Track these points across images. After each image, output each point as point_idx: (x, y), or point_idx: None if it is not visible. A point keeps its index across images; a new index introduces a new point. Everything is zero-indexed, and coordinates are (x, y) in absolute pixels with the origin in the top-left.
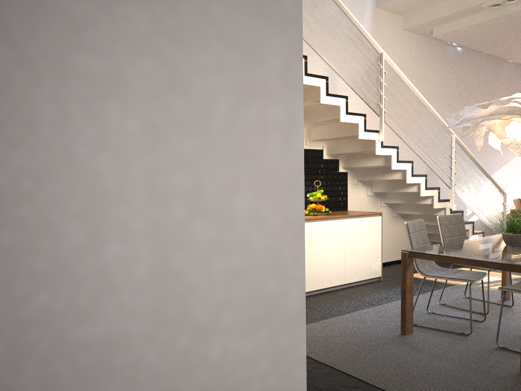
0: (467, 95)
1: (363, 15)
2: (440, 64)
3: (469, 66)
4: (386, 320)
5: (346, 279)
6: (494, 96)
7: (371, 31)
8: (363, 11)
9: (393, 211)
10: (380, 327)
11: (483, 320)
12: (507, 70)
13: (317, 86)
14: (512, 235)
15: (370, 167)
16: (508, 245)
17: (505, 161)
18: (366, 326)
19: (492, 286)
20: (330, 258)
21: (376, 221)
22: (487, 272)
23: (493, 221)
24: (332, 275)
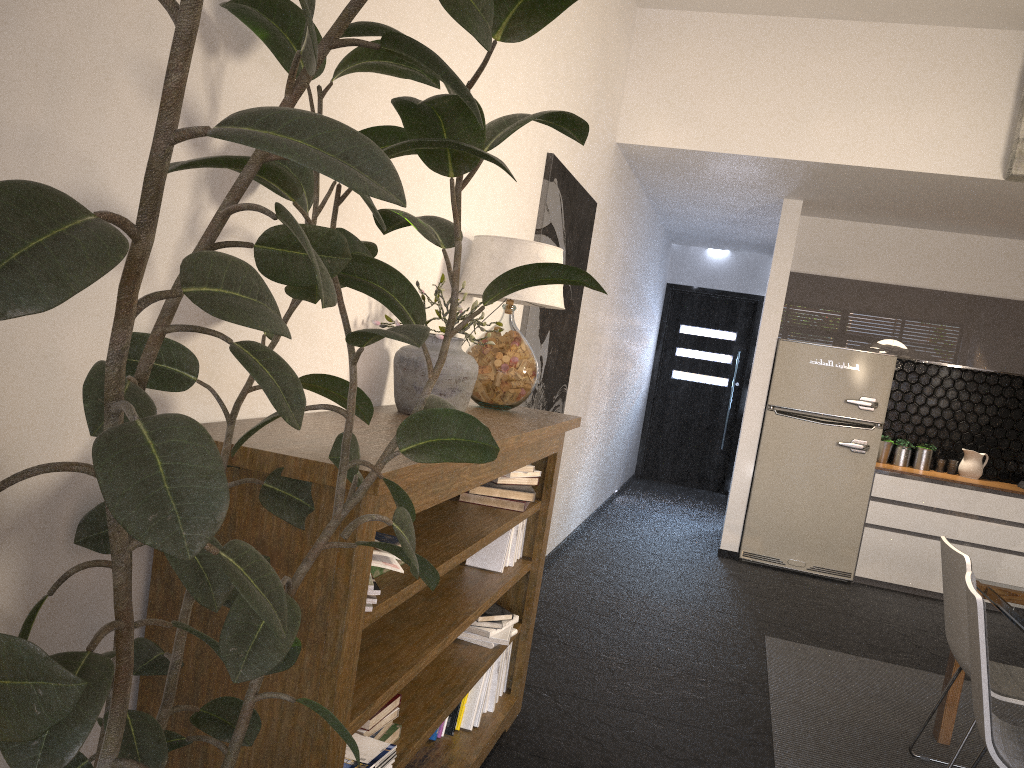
0: None
1: None
2: None
3: None
4: None
5: None
6: None
7: None
8: None
9: None
10: None
11: None
12: None
13: None
14: None
15: None
16: None
17: None
18: None
19: None
20: None
21: None
22: None
23: None
24: None
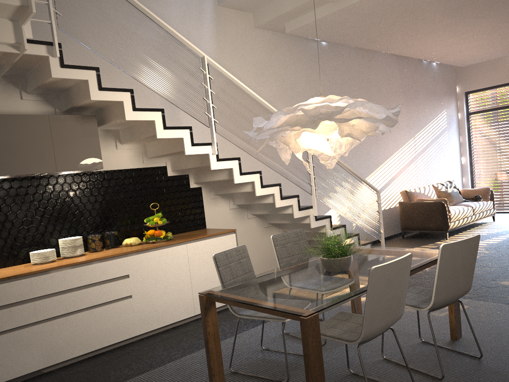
0: (339, 91)
1: (201, 15)
2: (303, 61)
3: (338, 61)
4: None
5: (196, 309)
6: (369, 89)
7: (215, 32)
8: (201, 11)
9: (264, 221)
10: (193, 381)
11: None
12: (381, 61)
13: (120, 101)
14: (327, 260)
15: (223, 180)
16: (326, 270)
17: (389, 153)
18: (178, 381)
19: None
20: (172, 290)
21: (229, 239)
22: None
23: (368, 221)
24: (177, 308)
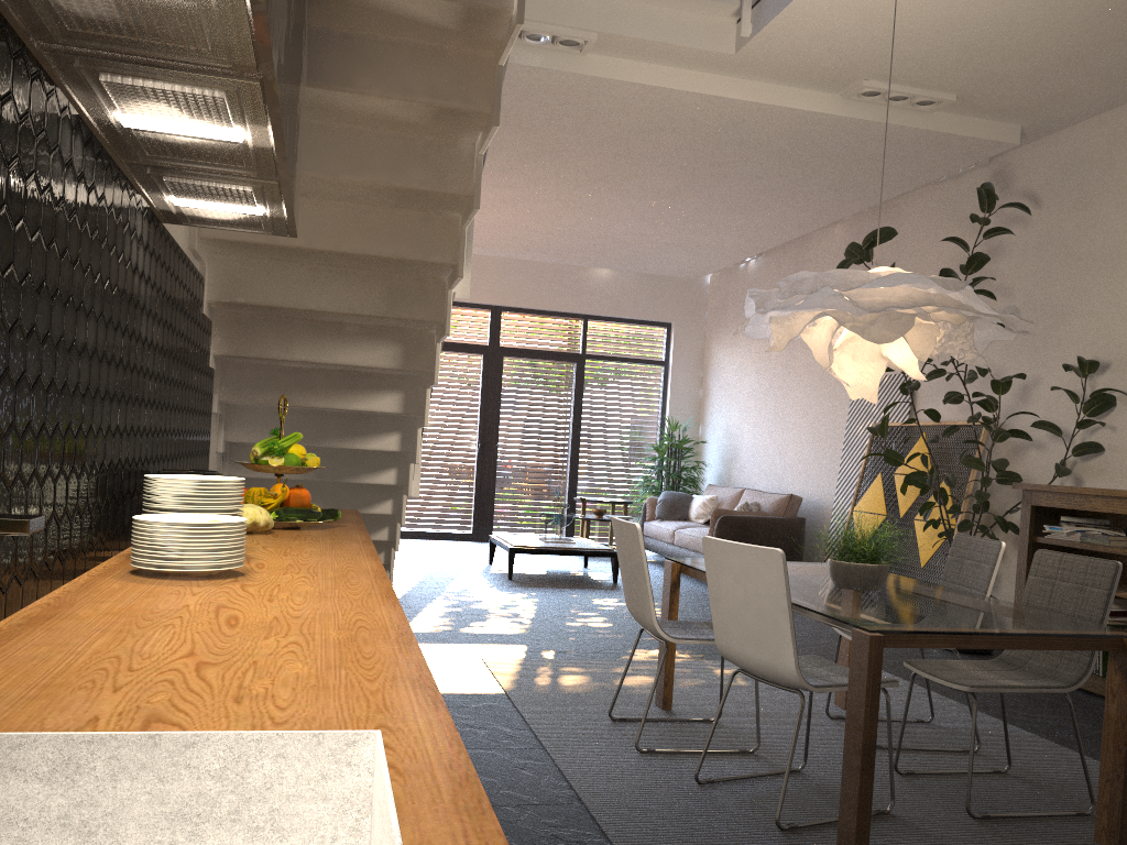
0: None
1: None
2: None
3: None
4: (728, 840)
5: None
6: None
7: None
8: None
9: None
10: None
11: (802, 768)
12: None
13: (501, 61)
14: (875, 568)
15: (282, 365)
16: (859, 588)
17: None
18: None
19: (557, 680)
20: None
21: None
22: (445, 646)
23: None
24: None
